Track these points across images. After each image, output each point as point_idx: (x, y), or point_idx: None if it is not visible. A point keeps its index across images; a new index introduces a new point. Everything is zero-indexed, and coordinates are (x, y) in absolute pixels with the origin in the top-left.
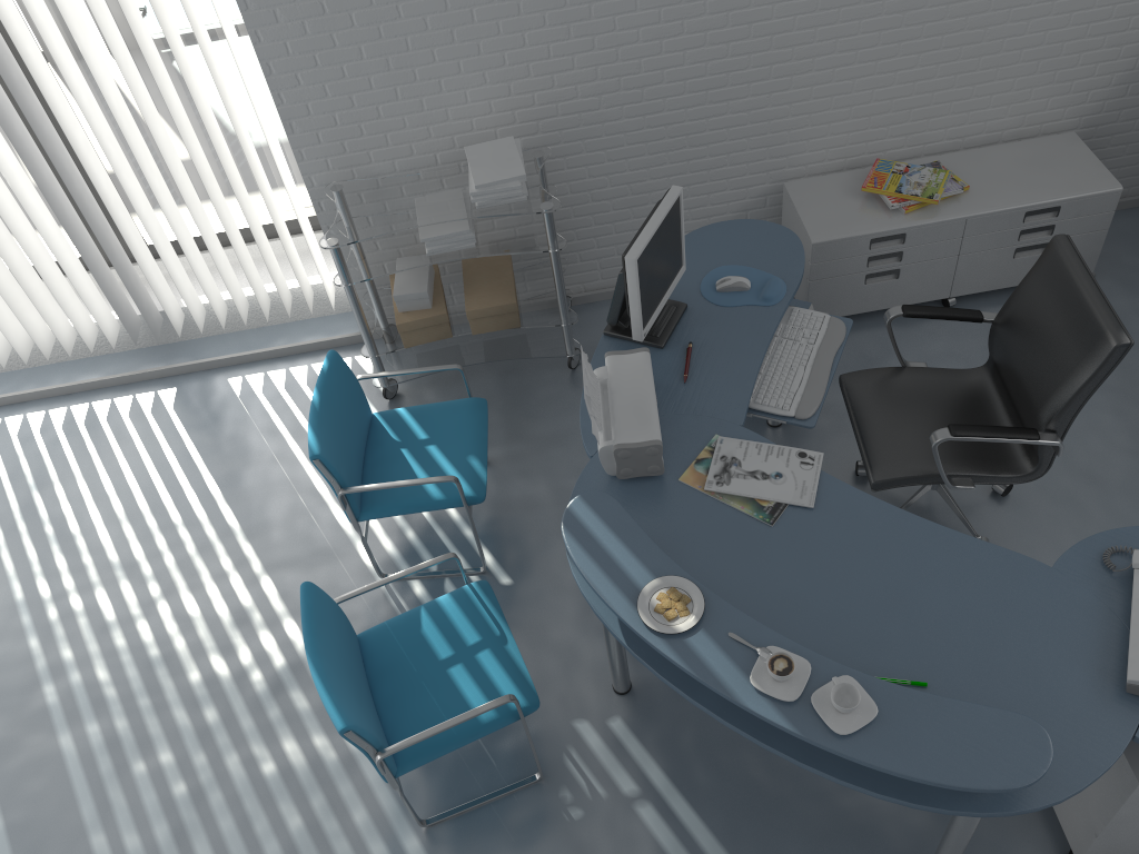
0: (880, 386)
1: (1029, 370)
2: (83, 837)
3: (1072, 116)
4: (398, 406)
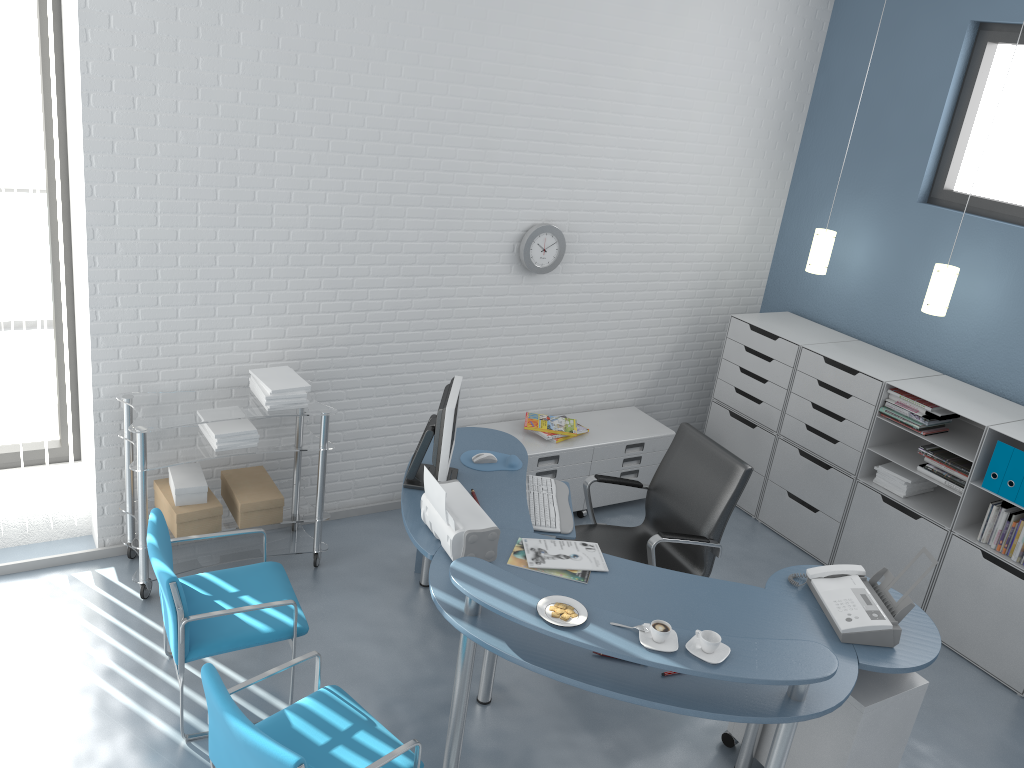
0: (587, 534)
1: (686, 506)
2: None
3: (631, 397)
4: (155, 604)
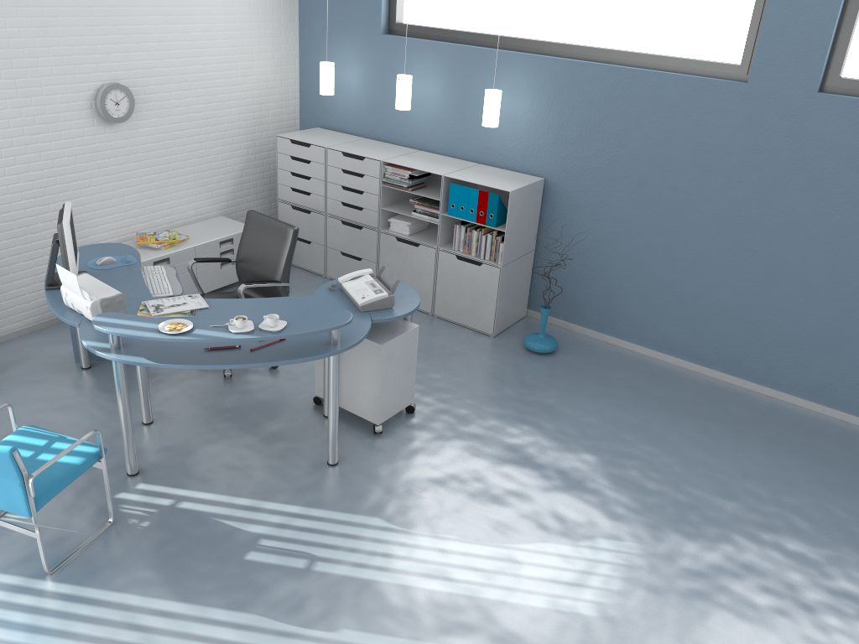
0: None
1: (263, 265)
2: None
3: (218, 209)
4: None
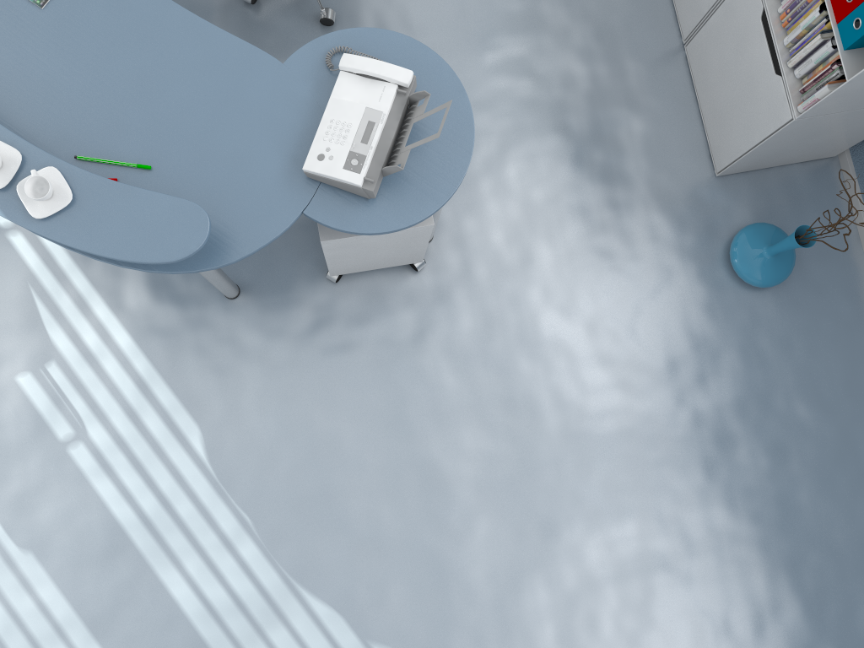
0: None
1: None
2: None
3: None
4: None
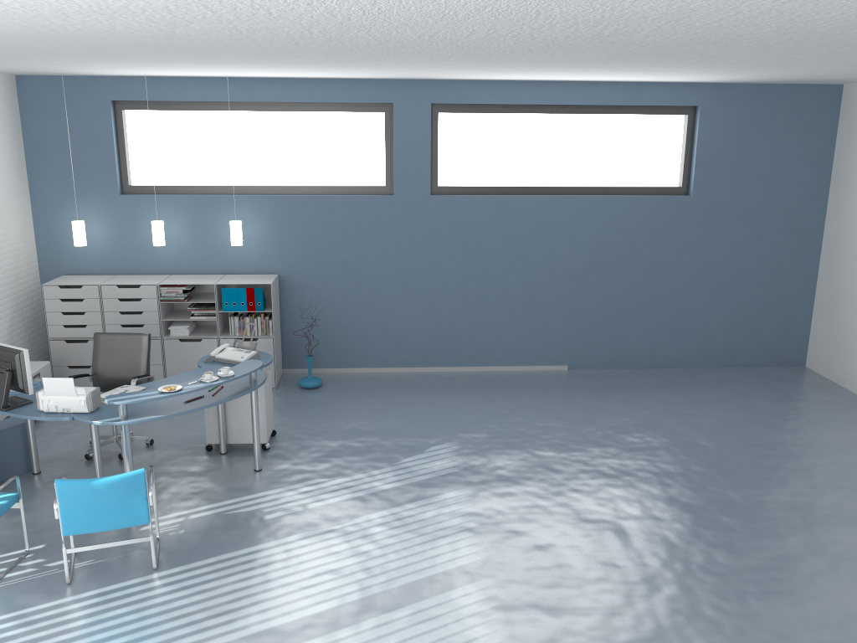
0: None
1: (124, 369)
2: None
3: None
4: None
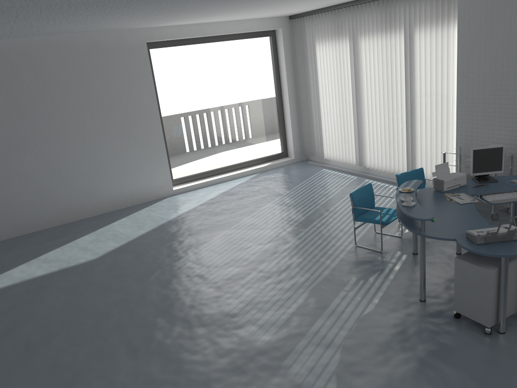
0: None
1: None
2: (314, 221)
3: None
4: None
